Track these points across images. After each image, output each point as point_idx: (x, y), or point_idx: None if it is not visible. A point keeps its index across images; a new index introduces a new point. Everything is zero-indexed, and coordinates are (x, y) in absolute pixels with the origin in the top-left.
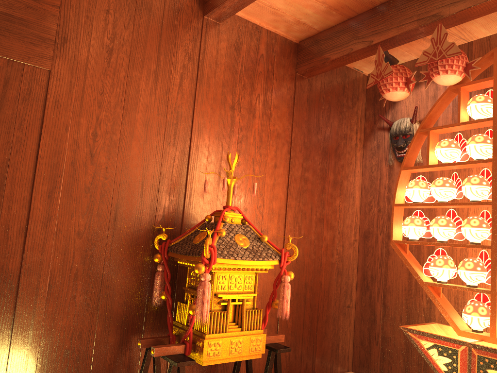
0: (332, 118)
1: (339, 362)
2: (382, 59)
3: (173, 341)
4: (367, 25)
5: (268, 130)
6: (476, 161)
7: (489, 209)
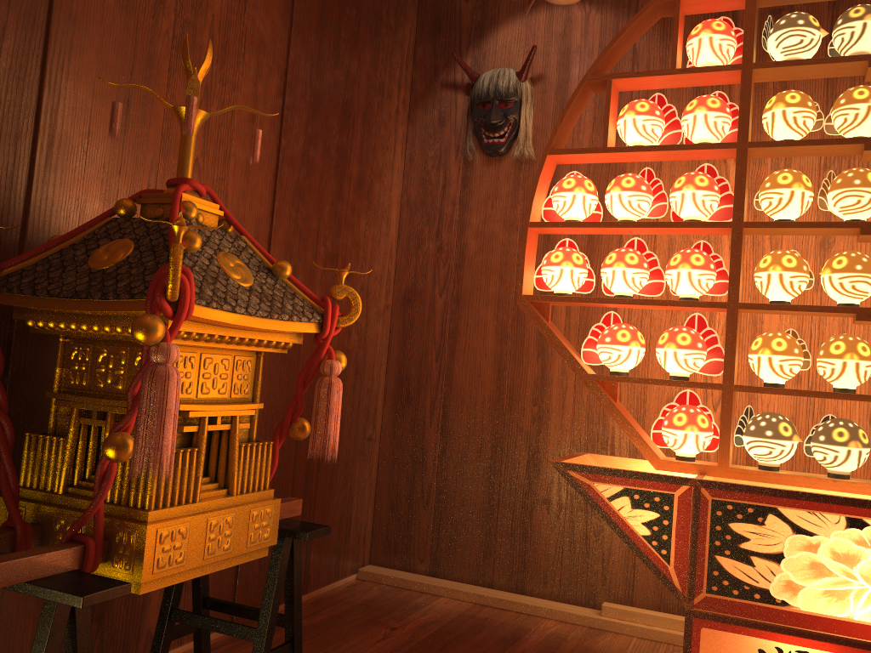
0: (362, 42)
1: (351, 549)
2: None
3: (27, 541)
4: None
5: (241, 27)
6: (706, 146)
7: (659, 250)
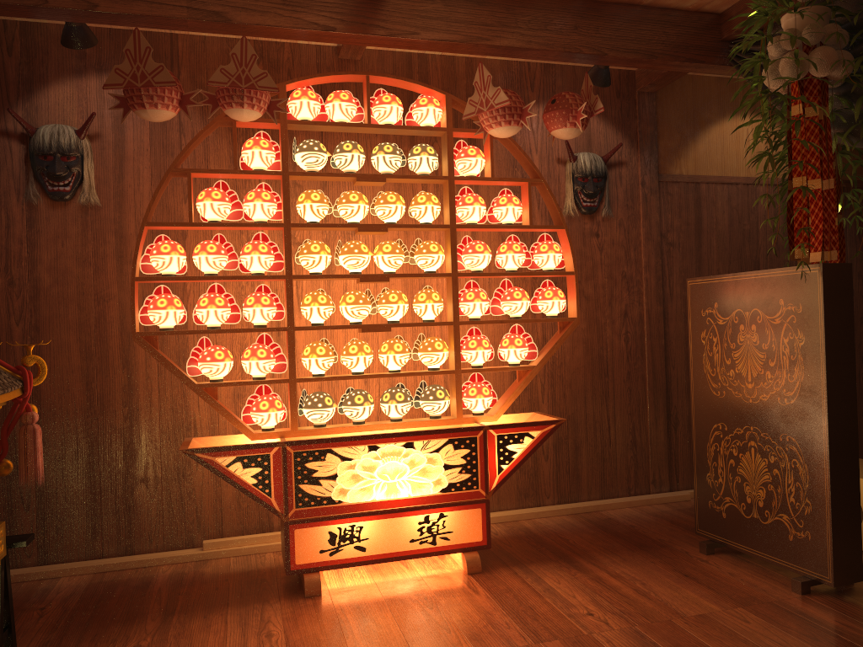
0: None
1: None
2: (148, 55)
3: None
4: None
5: None
6: (264, 225)
7: None
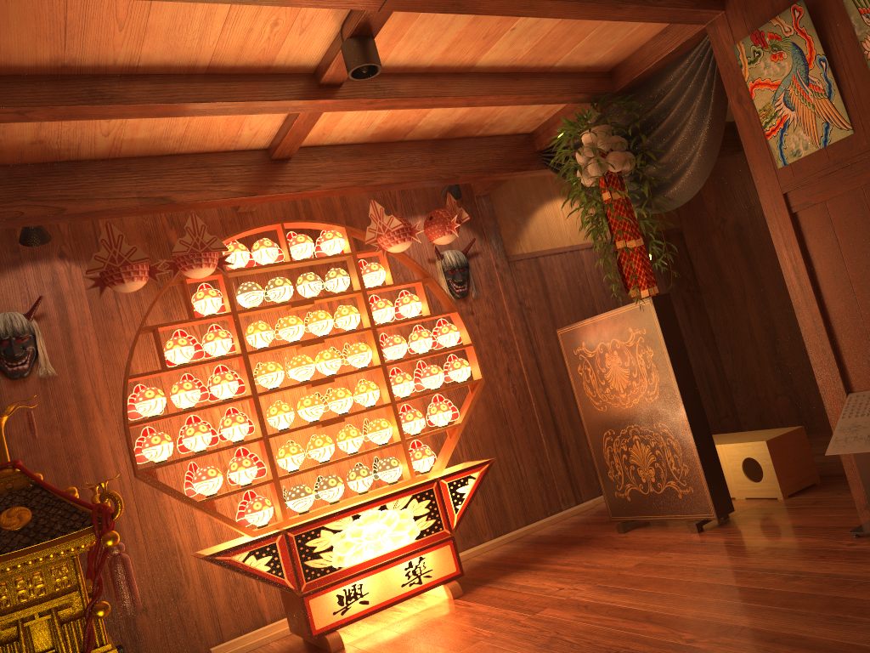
0: None
1: None
2: (121, 241)
3: None
4: (47, 185)
5: None
6: (226, 357)
7: None
